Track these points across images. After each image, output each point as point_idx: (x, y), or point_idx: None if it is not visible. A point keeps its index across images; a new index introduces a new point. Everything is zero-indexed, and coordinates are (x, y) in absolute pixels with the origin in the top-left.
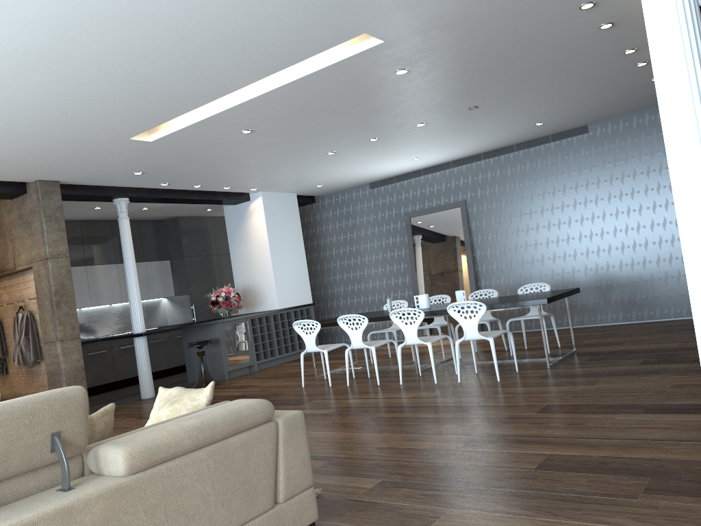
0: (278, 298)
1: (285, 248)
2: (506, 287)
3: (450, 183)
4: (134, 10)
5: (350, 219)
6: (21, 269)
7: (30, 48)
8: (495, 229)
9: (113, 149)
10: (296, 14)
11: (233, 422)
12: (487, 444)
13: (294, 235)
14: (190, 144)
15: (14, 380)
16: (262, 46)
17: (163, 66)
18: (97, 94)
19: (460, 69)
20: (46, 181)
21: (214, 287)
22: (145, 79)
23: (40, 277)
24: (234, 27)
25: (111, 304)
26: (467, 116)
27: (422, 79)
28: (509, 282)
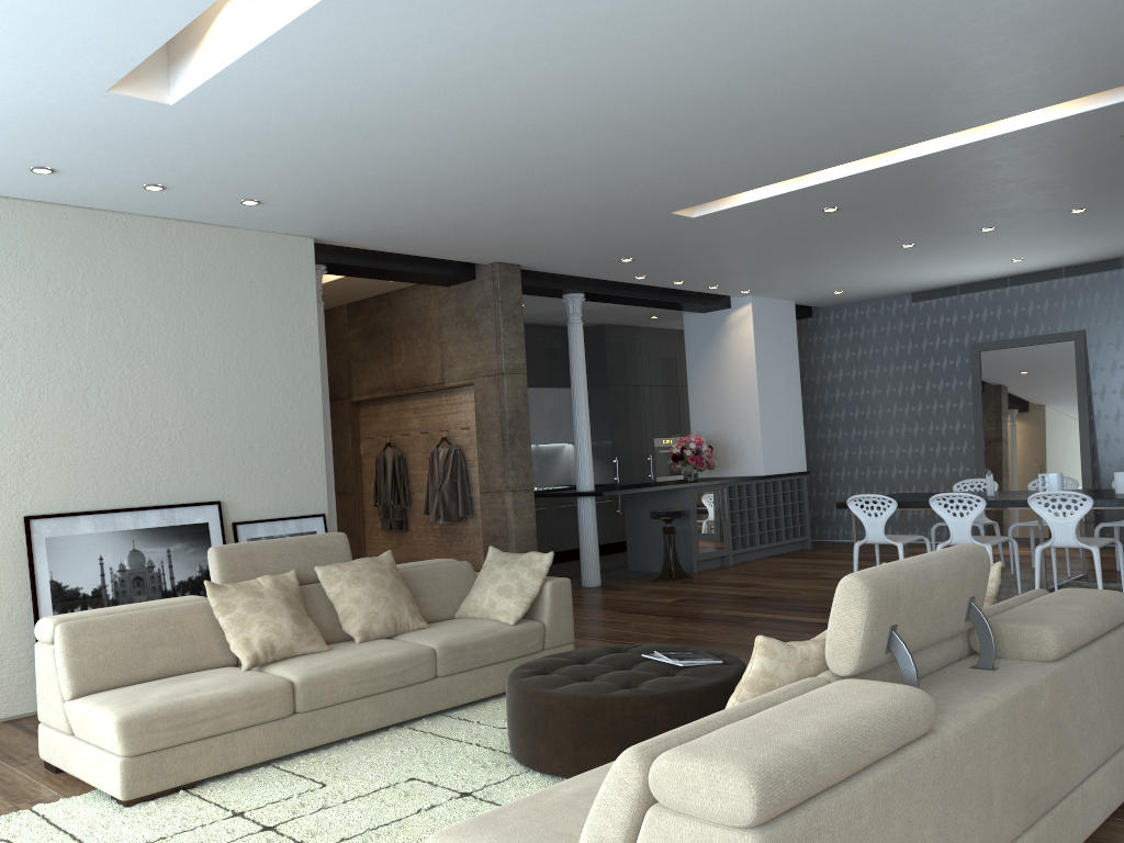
0: (764, 460)
1: (776, 384)
2: None
3: (1058, 302)
4: (872, 49)
5: (870, 347)
6: (453, 386)
7: (694, 93)
8: None
9: (634, 226)
10: (1071, 55)
11: (1112, 614)
12: None
13: (788, 365)
14: (737, 223)
15: (418, 540)
16: (980, 96)
17: (824, 120)
18: (702, 152)
19: None
20: (506, 265)
21: (643, 435)
22: (782, 136)
23: (487, 398)
24: (972, 71)
25: None
26: None
27: None
28: None
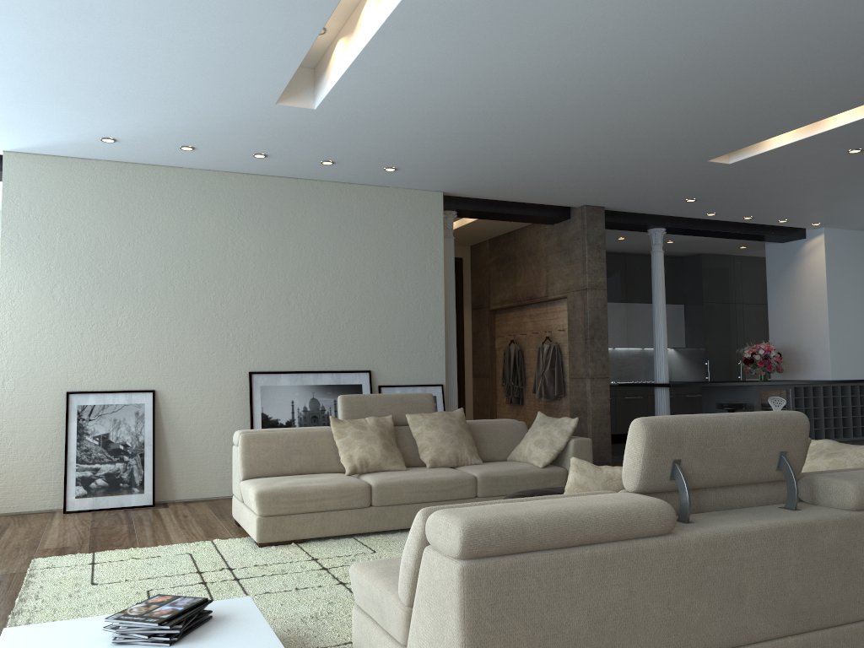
0: (832, 367)
1: (847, 302)
2: None
3: None
4: (809, 18)
5: None
6: (553, 298)
7: (673, 68)
8: None
9: (681, 173)
10: None
11: None
12: None
13: (861, 286)
14: (773, 166)
15: (529, 412)
16: None
17: (801, 78)
18: (707, 112)
19: None
20: (592, 207)
21: (734, 343)
22: (770, 94)
23: (575, 308)
24: None
25: (615, 347)
26: None
27: None
28: None
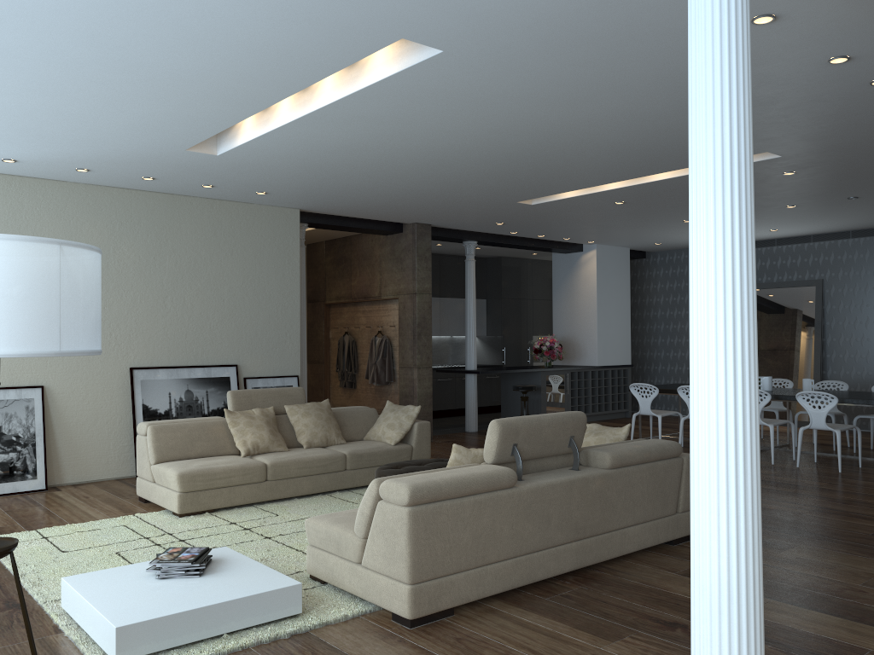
0: (599, 355)
1: (611, 304)
2: (856, 381)
3: (807, 259)
4: (593, 139)
5: (683, 281)
6: (386, 298)
7: (501, 154)
8: (854, 316)
9: (496, 207)
10: None
11: (660, 451)
12: (828, 514)
13: (621, 291)
14: (563, 208)
15: (361, 395)
16: (674, 156)
17: (586, 164)
18: (521, 177)
19: (848, 173)
20: (422, 224)
21: (525, 333)
22: (565, 171)
23: (405, 308)
24: (660, 147)
25: None
26: (843, 203)
27: (806, 178)
28: (861, 376)
